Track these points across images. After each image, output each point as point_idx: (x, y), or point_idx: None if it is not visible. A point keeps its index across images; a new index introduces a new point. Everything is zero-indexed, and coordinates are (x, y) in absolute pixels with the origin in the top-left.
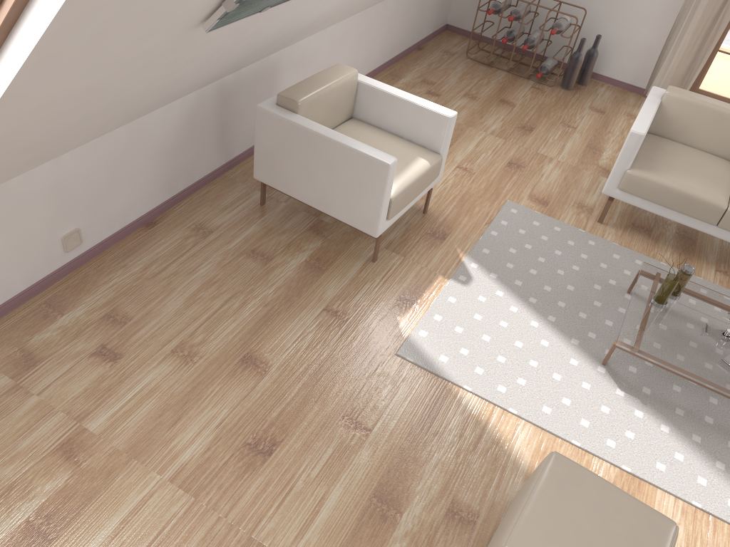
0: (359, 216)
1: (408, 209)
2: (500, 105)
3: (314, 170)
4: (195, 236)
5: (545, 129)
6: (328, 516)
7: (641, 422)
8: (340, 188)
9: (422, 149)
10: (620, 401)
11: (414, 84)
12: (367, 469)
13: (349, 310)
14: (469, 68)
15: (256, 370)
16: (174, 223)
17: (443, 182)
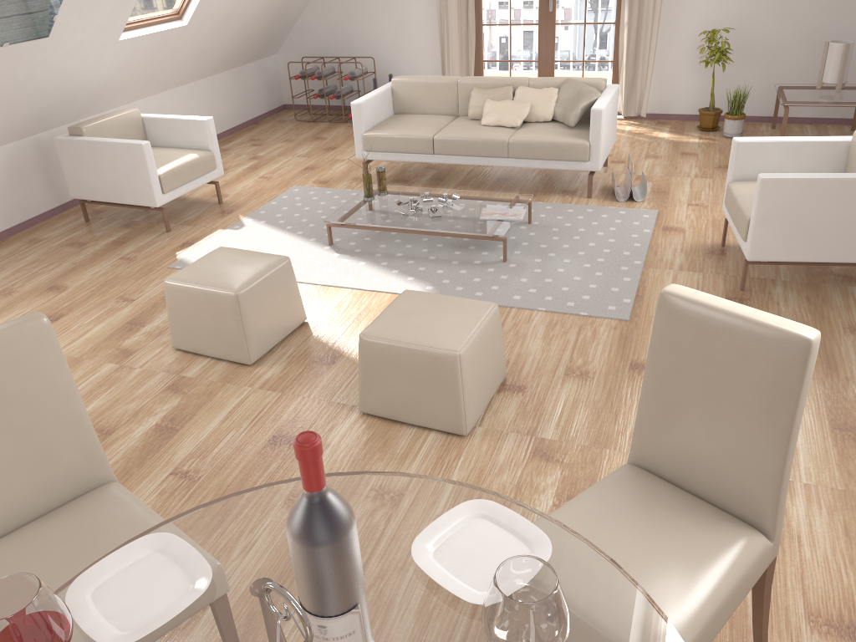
0: (141, 194)
1: (189, 190)
2: (314, 140)
3: (103, 171)
4: (28, 244)
5: (346, 146)
6: (91, 335)
7: (345, 264)
8: (122, 177)
9: (195, 150)
10: (334, 258)
11: (242, 143)
12: (126, 314)
13: (140, 255)
14: (296, 126)
15: (58, 290)
16: (13, 242)
17: (243, 187)
